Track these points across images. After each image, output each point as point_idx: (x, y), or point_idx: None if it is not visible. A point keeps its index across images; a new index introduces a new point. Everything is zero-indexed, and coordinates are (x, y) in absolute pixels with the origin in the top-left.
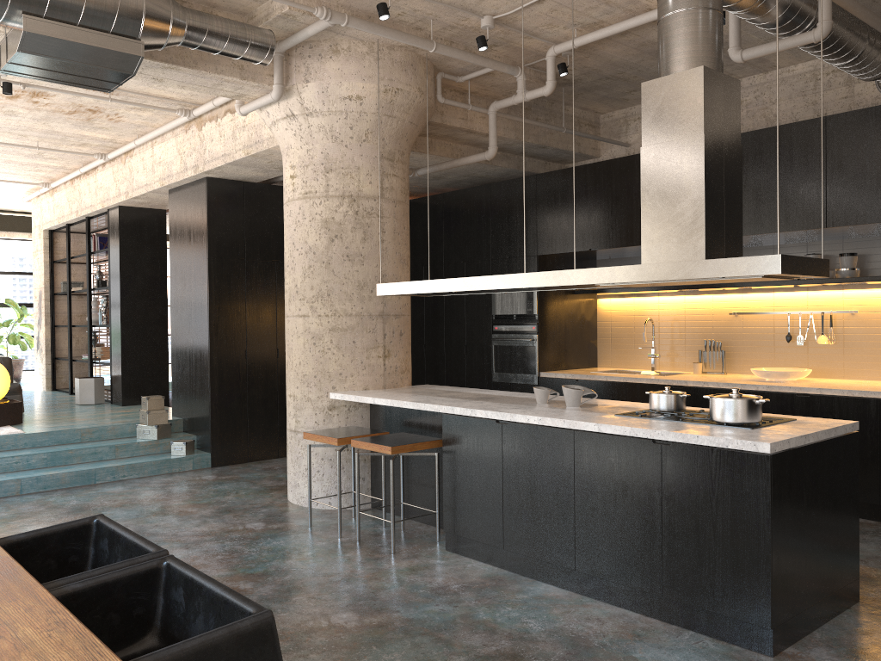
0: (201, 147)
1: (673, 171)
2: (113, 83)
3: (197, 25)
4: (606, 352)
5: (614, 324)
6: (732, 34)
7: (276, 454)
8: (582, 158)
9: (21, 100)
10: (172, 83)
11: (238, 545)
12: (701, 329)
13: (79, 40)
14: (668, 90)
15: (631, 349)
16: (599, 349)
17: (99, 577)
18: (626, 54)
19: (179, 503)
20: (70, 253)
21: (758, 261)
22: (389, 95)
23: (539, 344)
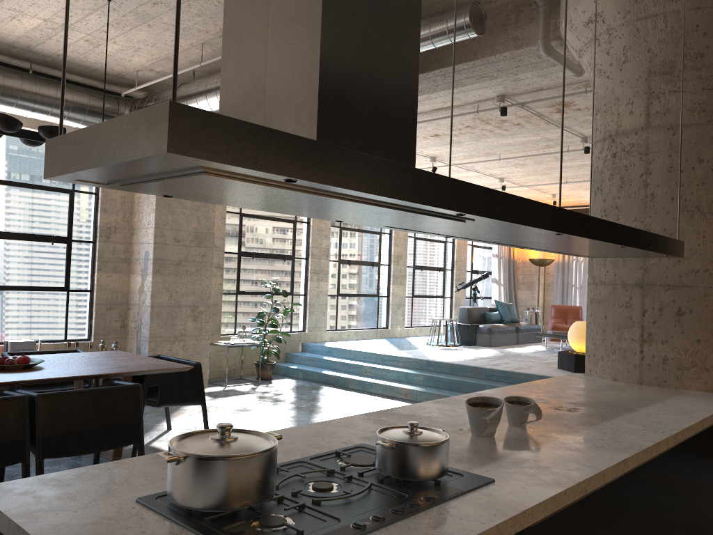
0: None
1: None
2: None
3: None
4: None
5: None
6: None
7: None
8: None
9: (568, 111)
10: (498, 74)
11: None
12: None
13: None
14: None
15: None
16: None
17: (10, 392)
18: None
19: None
20: None
21: None
22: None
23: None
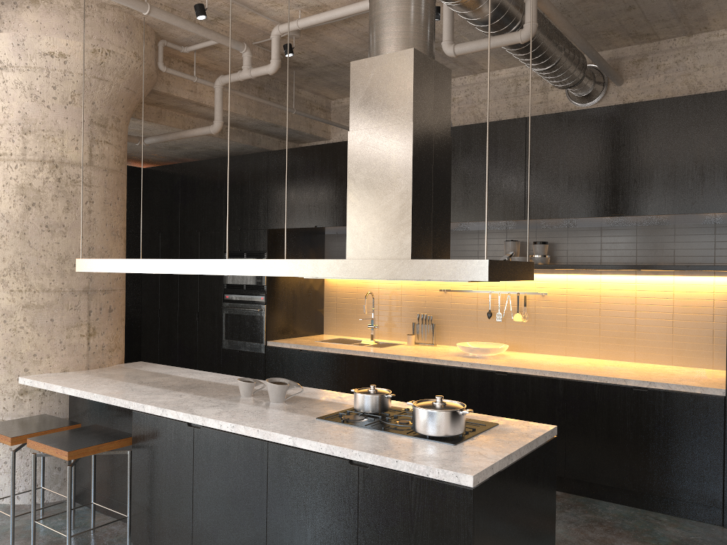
0: None
1: (380, 160)
2: None
3: None
4: (332, 320)
5: (339, 295)
6: (446, 28)
7: None
8: (314, 139)
9: None
10: None
11: None
12: (415, 303)
13: None
14: (377, 72)
15: (353, 318)
16: (325, 317)
17: None
18: (351, 43)
19: None
20: None
21: (465, 265)
22: (99, 57)
23: (267, 314)
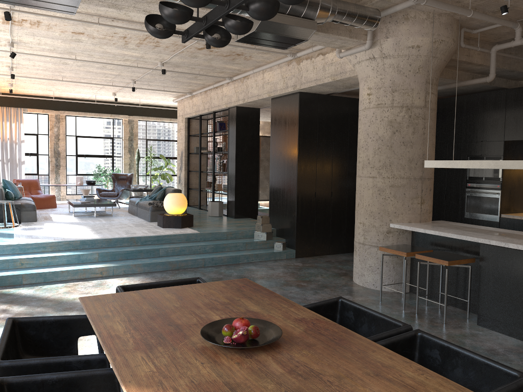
0: (299, 75)
1: None
2: (292, 44)
3: (342, 9)
4: None
5: None
6: None
7: (328, 252)
8: None
9: (204, 50)
10: (308, 41)
11: None
12: None
13: (286, 22)
14: None
15: None
16: None
17: (390, 339)
18: None
19: (293, 279)
20: (201, 131)
21: None
22: (436, 44)
23: (501, 197)
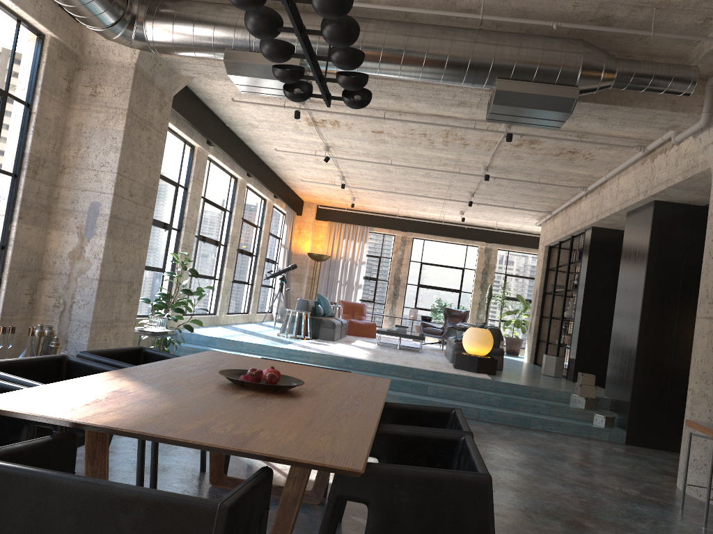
0: (651, 175)
1: None
2: (558, 121)
3: (625, 70)
4: None
5: None
6: None
7: None
8: None
9: (523, 147)
10: (614, 120)
11: (605, 498)
12: None
13: (531, 91)
14: None
15: None
16: None
17: (418, 431)
18: None
19: (579, 458)
20: (558, 263)
21: None
22: None
23: None
